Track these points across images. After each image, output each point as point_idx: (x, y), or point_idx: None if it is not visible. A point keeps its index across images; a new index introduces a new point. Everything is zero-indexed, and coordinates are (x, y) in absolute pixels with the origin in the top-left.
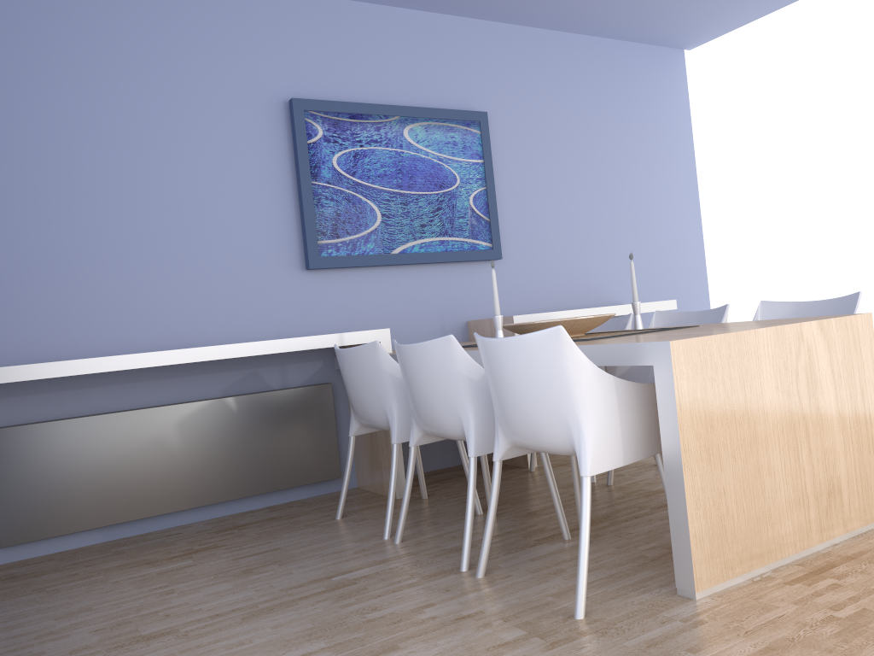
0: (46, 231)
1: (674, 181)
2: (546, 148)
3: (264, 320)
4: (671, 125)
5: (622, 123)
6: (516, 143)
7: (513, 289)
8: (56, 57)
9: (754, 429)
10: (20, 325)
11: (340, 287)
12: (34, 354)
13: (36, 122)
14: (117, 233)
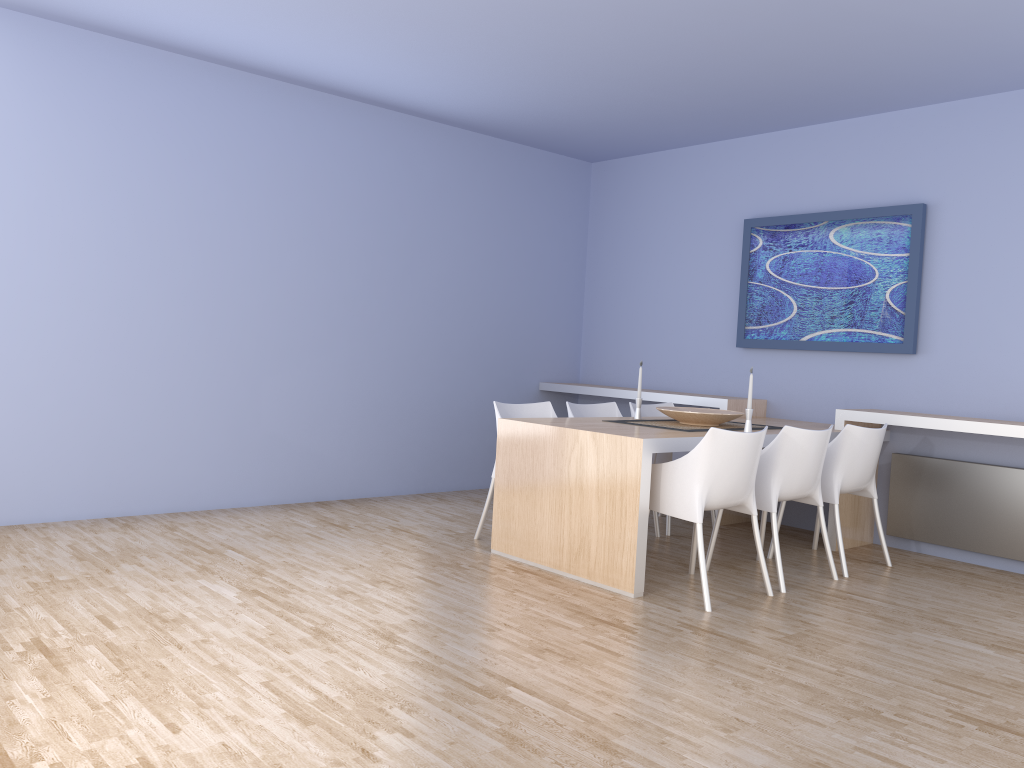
0: (616, 314)
1: None
2: (1015, 230)
3: (710, 380)
4: None
5: None
6: (970, 229)
7: (933, 386)
8: (633, 214)
9: (535, 481)
10: (601, 364)
11: (765, 363)
12: (604, 380)
13: (621, 253)
14: (644, 316)
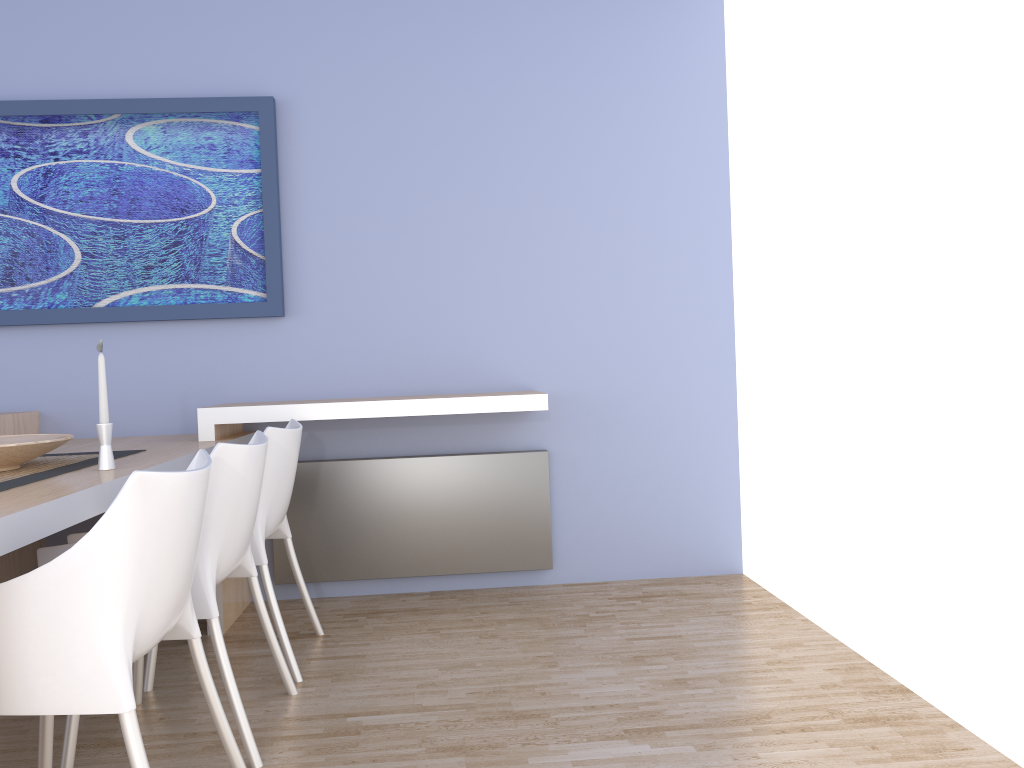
0: None
1: (673, 185)
2: (398, 143)
3: None
4: (676, 90)
5: (562, 93)
6: (340, 139)
7: (314, 360)
8: None
9: None
10: None
11: (28, 350)
12: None
13: None
14: None
